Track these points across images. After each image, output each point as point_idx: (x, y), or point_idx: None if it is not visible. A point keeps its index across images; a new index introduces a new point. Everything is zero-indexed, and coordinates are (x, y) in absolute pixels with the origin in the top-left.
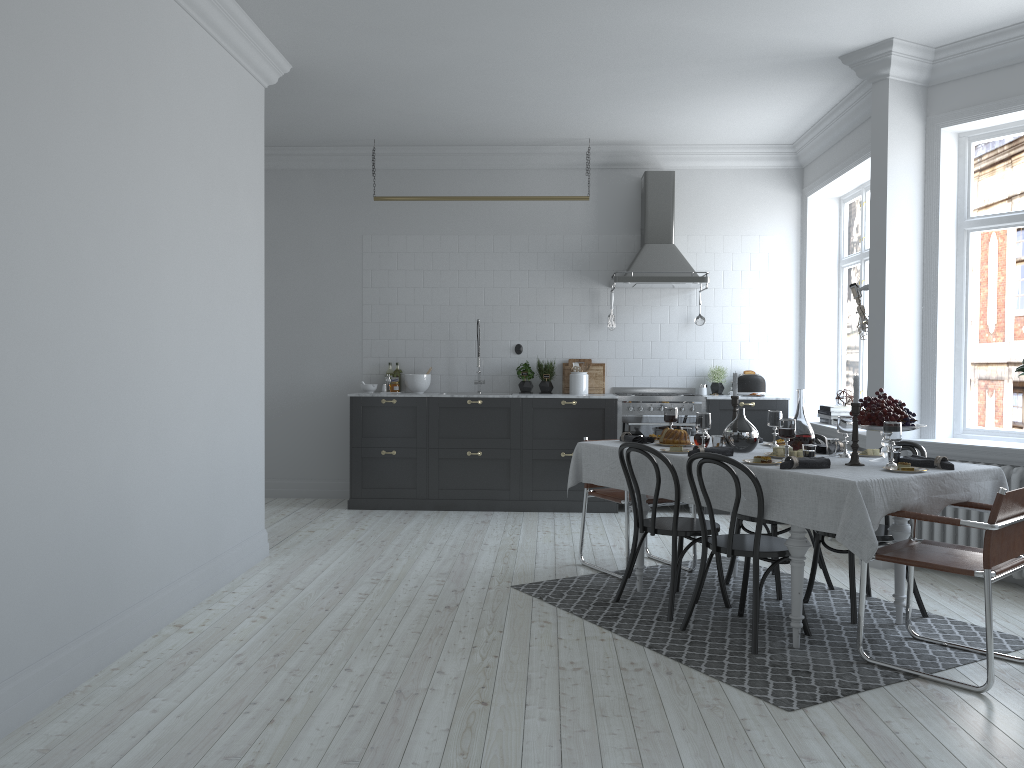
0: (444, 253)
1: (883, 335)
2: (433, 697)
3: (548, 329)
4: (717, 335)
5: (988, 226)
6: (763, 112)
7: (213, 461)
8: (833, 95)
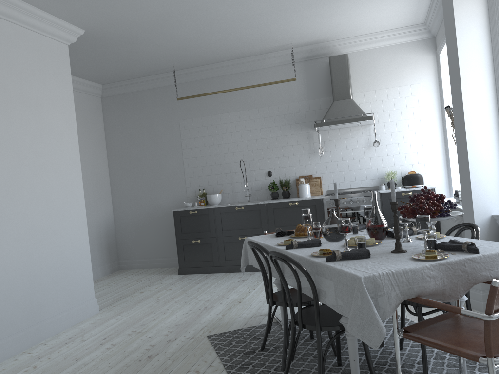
0: (222, 124)
1: (465, 140)
2: None
3: (285, 160)
4: (389, 151)
5: None
6: (388, 3)
7: (29, 266)
8: None
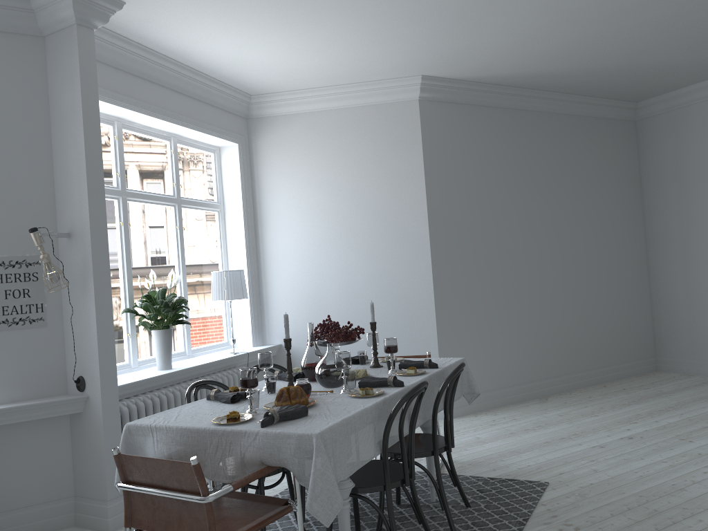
0: None
1: (110, 285)
2: None
3: None
4: None
5: None
6: None
7: None
8: None
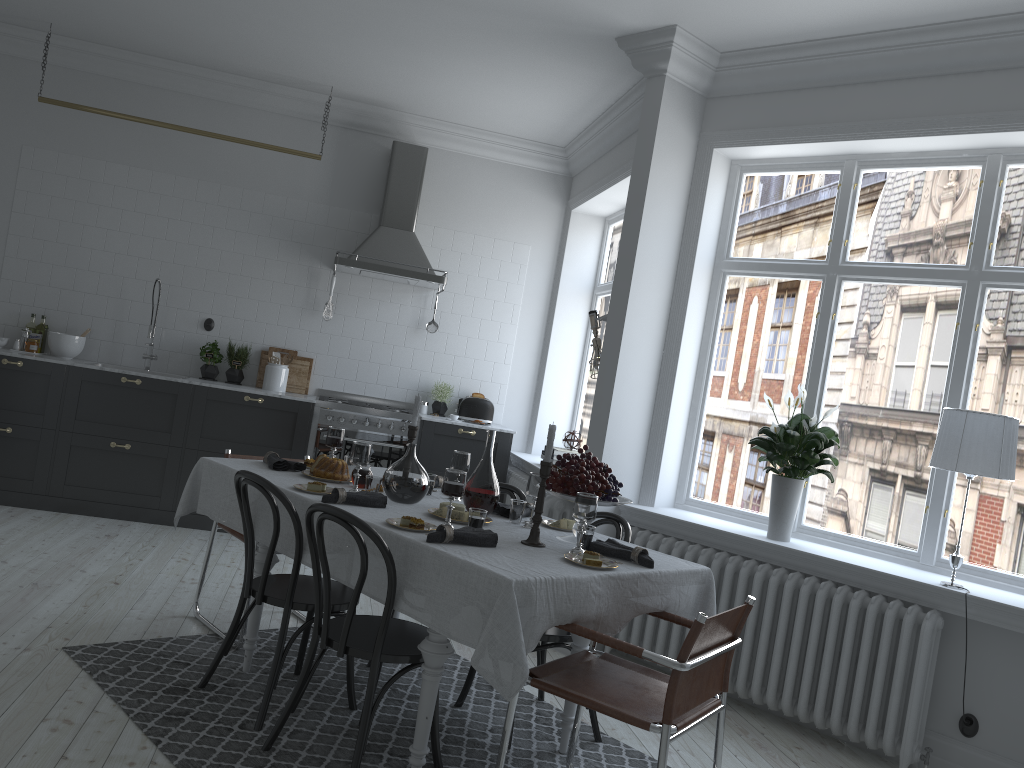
0: (131, 189)
1: (614, 377)
2: None
3: (250, 307)
4: (450, 347)
5: (746, 271)
6: (532, 97)
7: None
8: (608, 92)
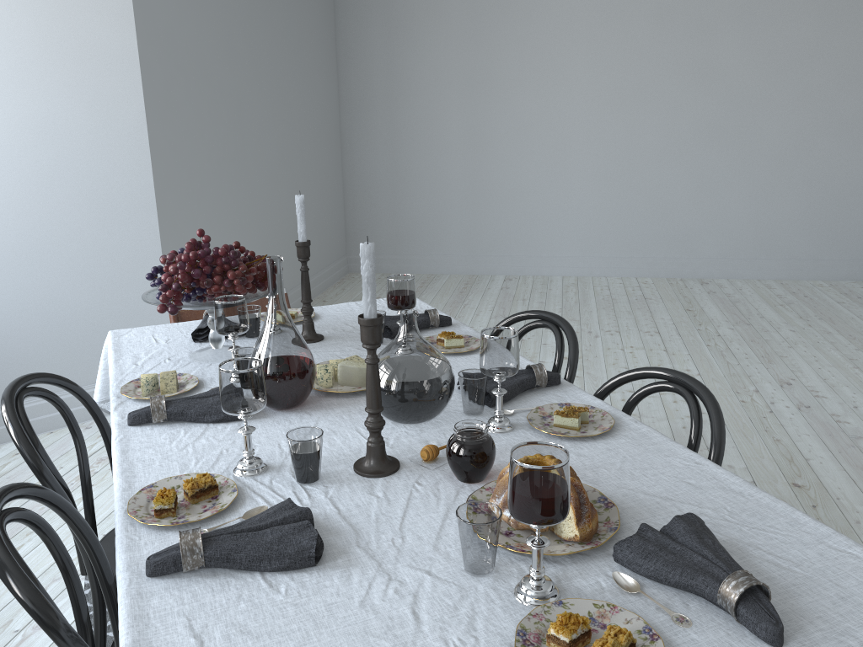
0: None
1: None
2: (855, 494)
3: None
4: None
5: None
6: None
7: None
8: None
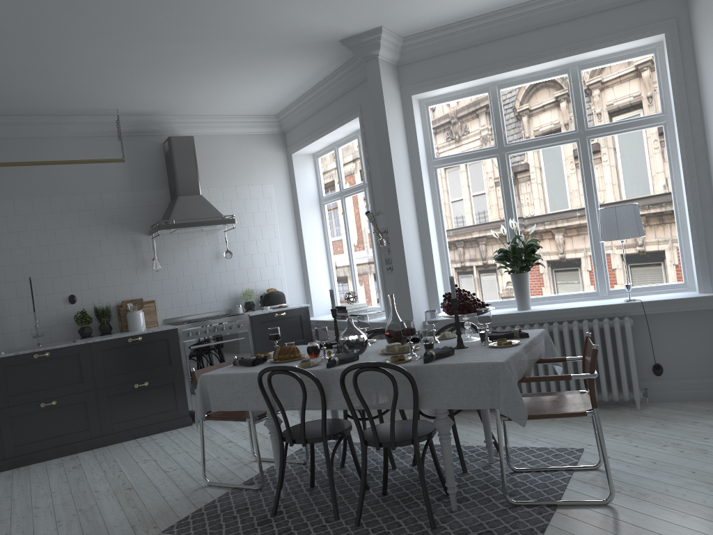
0: None
1: (403, 246)
2: None
3: (99, 277)
4: (242, 264)
5: (449, 163)
6: (267, 87)
7: None
8: (321, 74)
